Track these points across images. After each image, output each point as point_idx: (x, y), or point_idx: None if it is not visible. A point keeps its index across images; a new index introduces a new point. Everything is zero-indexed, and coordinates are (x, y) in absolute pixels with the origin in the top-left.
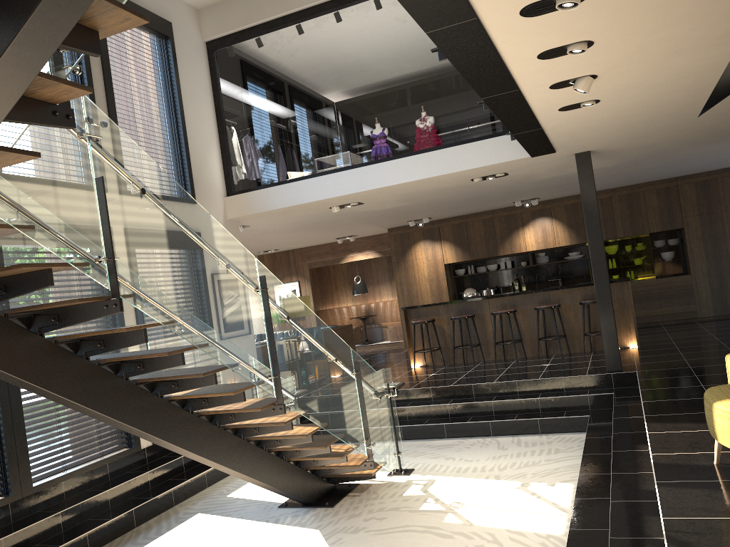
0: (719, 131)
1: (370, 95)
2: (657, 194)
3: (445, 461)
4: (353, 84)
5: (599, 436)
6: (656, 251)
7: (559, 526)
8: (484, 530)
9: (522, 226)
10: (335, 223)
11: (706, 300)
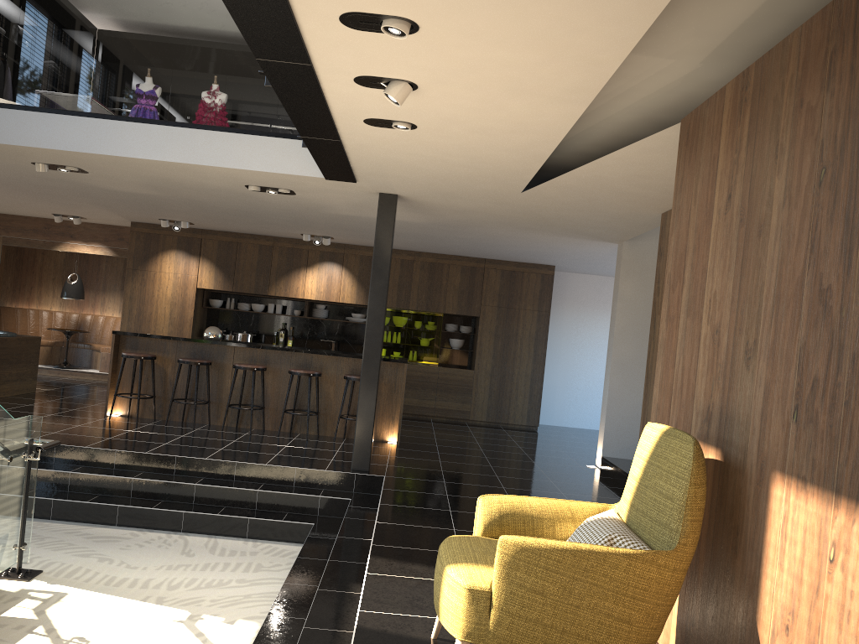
0: (539, 218)
1: (169, 51)
2: (462, 271)
3: (96, 564)
4: (151, 29)
5: (314, 558)
6: (446, 335)
7: None
8: None
9: (306, 267)
10: (47, 190)
11: (482, 402)
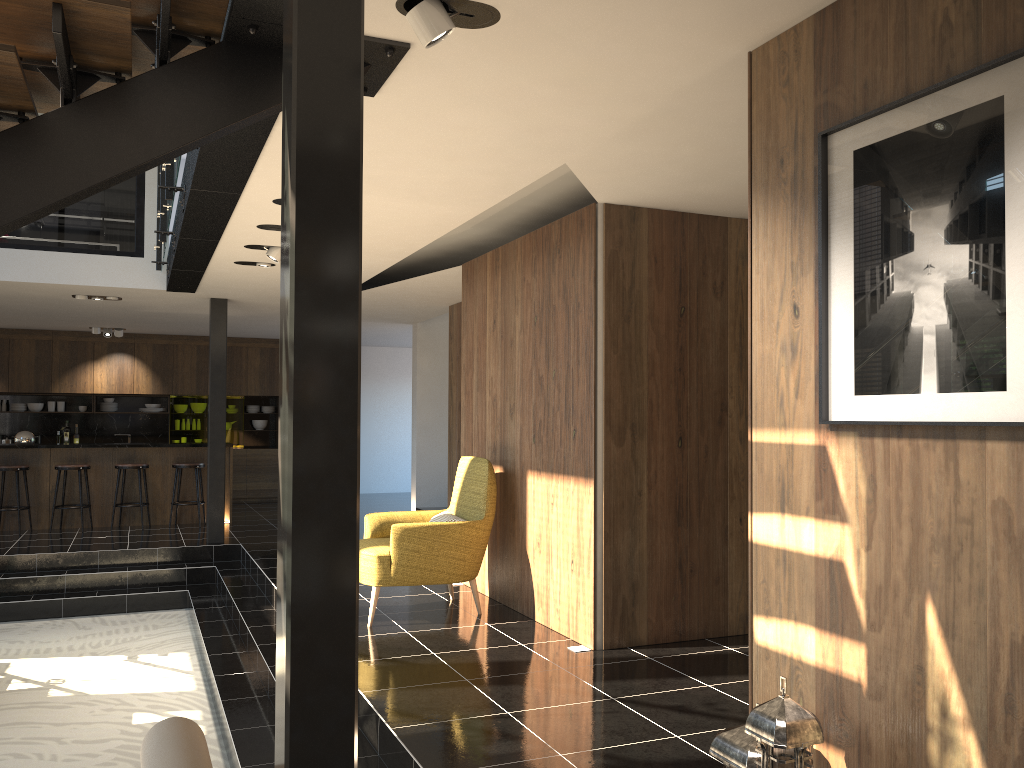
0: None
1: None
2: (262, 353)
3: (11, 645)
4: None
5: (209, 607)
6: (248, 417)
7: (189, 684)
8: (106, 697)
9: (93, 360)
10: None
11: None
